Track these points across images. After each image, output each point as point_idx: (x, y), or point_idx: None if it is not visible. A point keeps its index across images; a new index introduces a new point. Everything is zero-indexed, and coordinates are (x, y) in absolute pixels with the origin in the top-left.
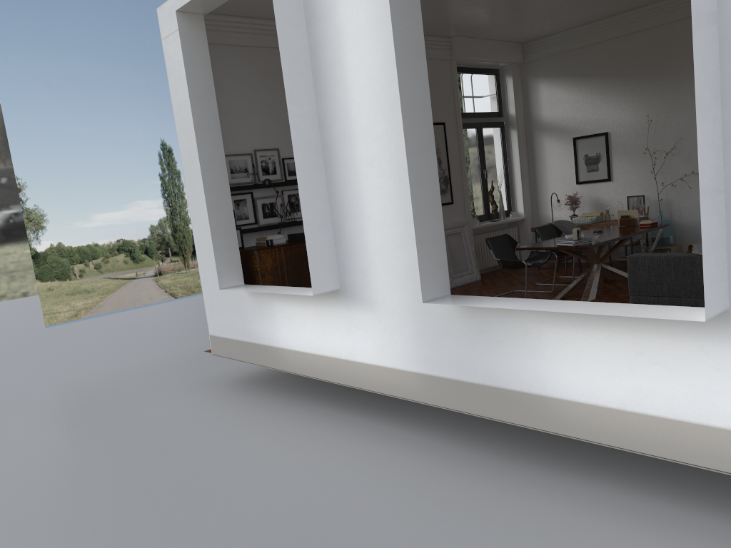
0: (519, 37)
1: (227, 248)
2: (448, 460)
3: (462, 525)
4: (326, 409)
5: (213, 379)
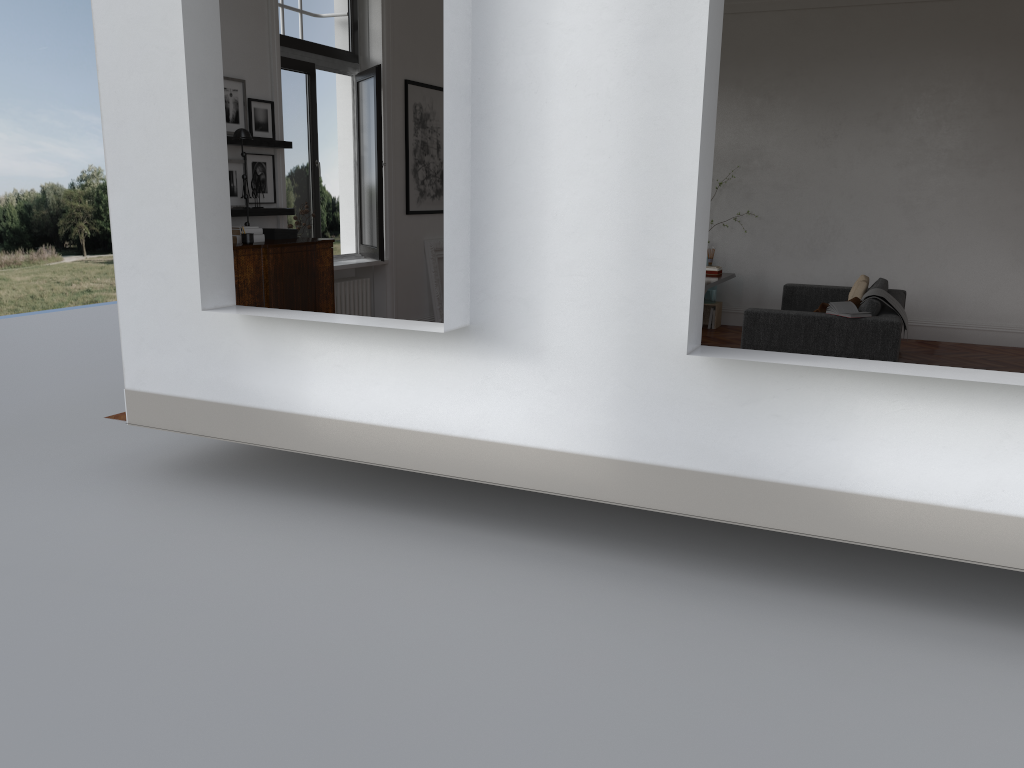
0: None
1: (216, 240)
2: (655, 585)
3: (771, 675)
4: (384, 514)
5: (113, 466)
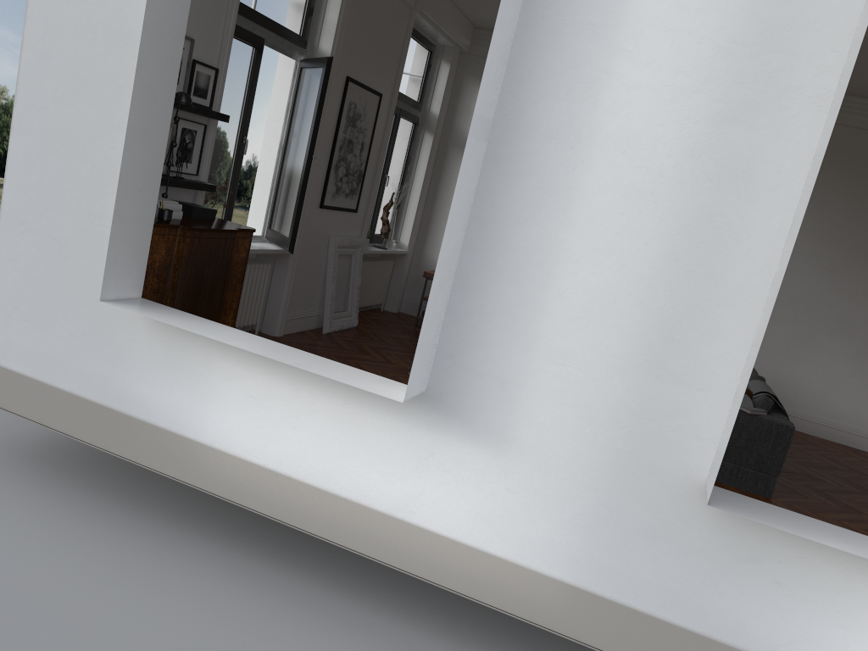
0: (484, 19)
1: (135, 220)
2: None
3: None
4: (266, 569)
5: None
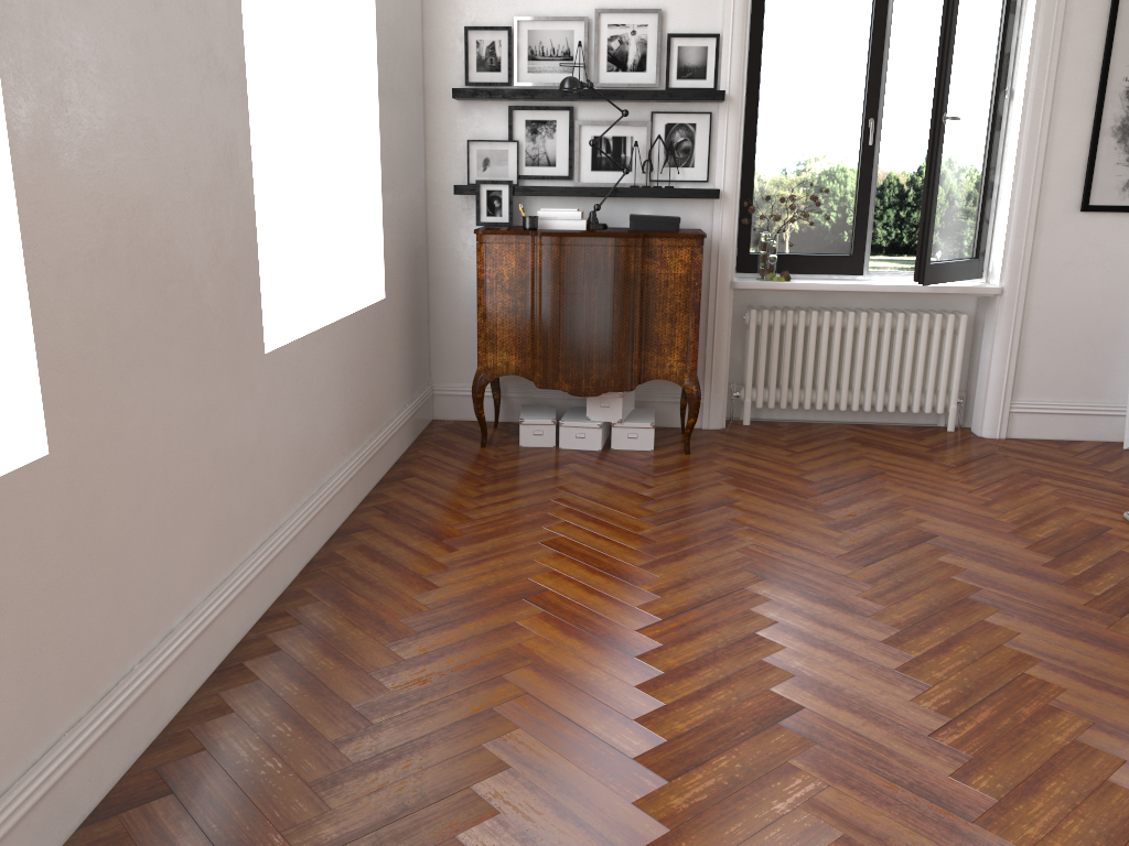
0: None
1: (355, 215)
2: None
3: None
4: None
5: None
